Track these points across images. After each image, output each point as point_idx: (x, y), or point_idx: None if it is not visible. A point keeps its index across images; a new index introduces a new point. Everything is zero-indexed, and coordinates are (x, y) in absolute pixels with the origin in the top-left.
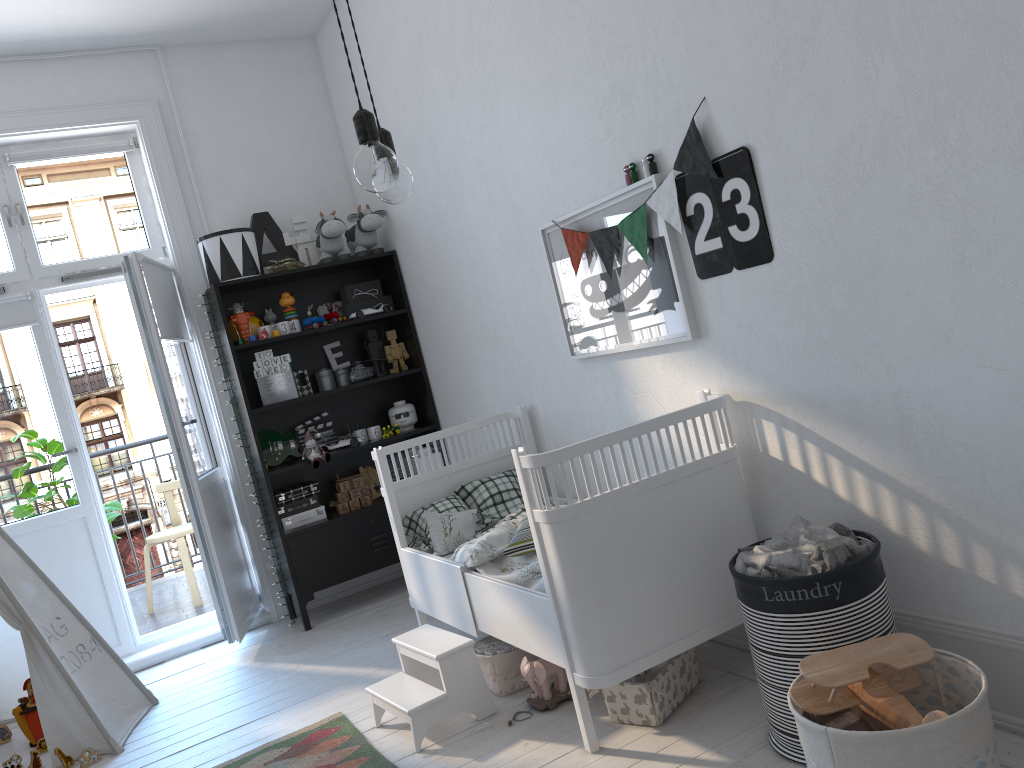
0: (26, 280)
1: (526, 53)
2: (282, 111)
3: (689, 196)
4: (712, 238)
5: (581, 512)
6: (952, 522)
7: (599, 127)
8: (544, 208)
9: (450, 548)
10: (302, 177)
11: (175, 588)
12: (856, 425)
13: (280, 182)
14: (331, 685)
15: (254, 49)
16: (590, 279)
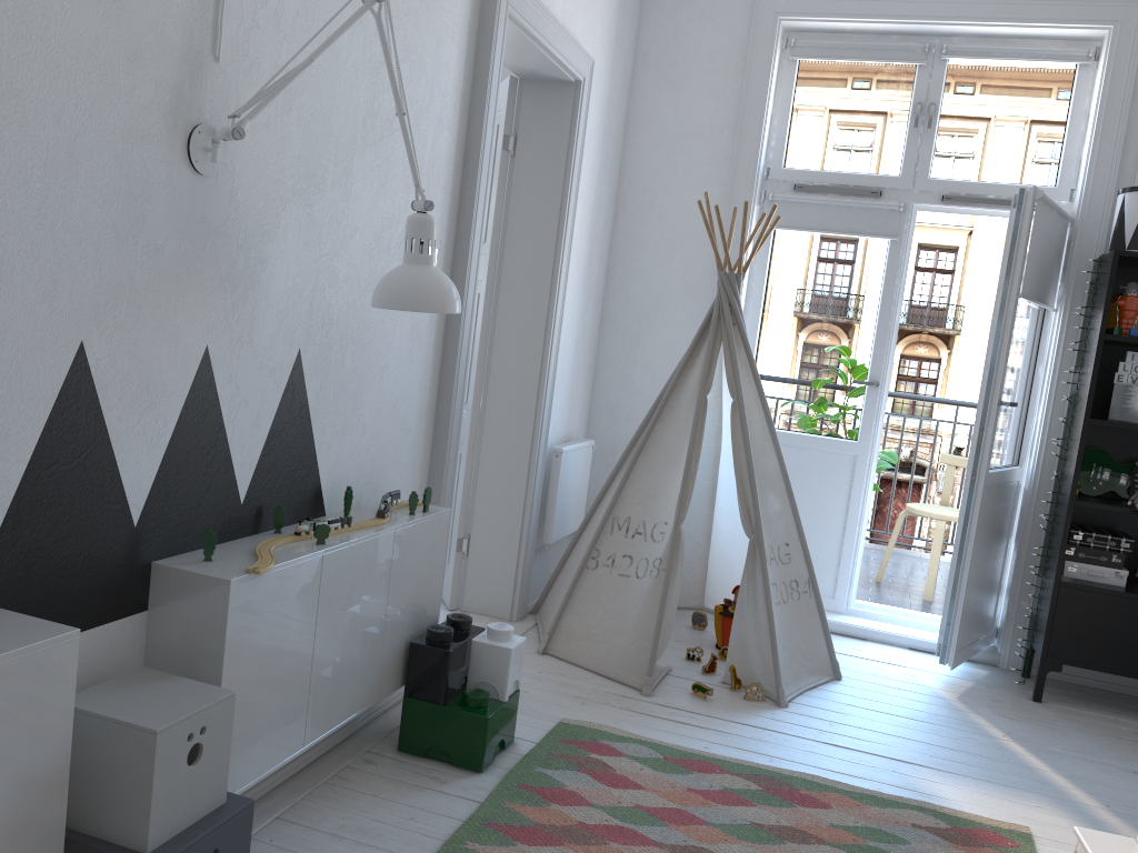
0: (905, 189)
1: None
2: None
3: None
4: None
5: None
6: None
7: None
8: None
9: None
10: None
11: (912, 568)
12: None
13: None
14: (1032, 786)
15: None
16: None
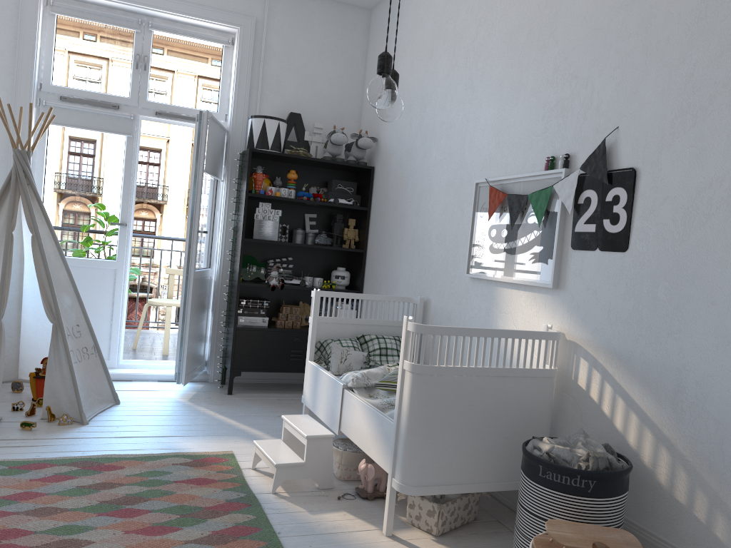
0: (134, 106)
1: (507, 61)
2: (333, 52)
3: (584, 190)
4: (590, 223)
5: (435, 373)
6: (688, 470)
7: (539, 125)
8: (483, 169)
9: (340, 372)
10: (330, 99)
11: (154, 339)
12: (644, 382)
13: (315, 97)
14: (232, 433)
15: (329, 6)
16: (497, 226)
